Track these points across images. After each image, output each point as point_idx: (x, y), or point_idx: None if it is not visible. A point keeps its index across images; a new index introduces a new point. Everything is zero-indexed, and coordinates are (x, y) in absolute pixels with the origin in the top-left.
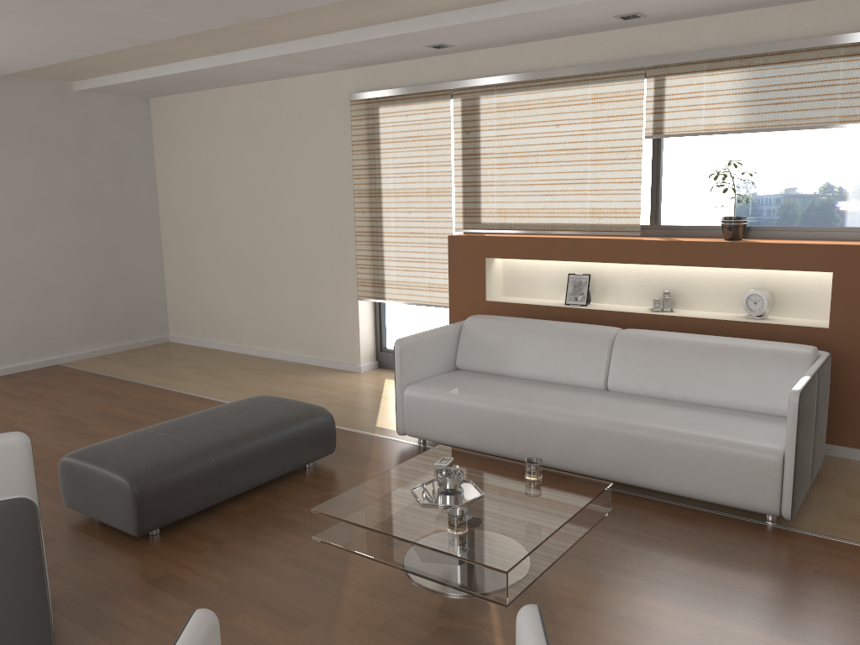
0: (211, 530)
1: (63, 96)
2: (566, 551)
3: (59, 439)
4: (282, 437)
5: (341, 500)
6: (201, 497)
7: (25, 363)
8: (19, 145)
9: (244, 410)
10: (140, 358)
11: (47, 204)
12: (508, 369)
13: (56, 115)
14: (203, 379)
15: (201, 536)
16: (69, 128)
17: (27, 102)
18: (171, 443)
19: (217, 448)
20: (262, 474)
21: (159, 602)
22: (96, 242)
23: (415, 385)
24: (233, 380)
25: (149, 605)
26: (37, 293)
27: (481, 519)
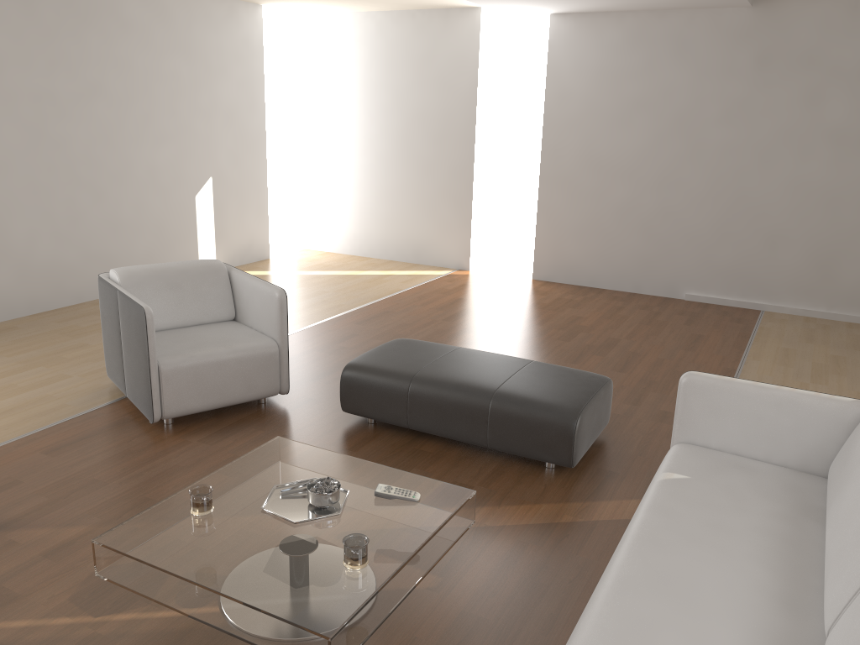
0: (378, 442)
1: (855, 10)
2: (202, 621)
3: (558, 352)
4: (490, 407)
5: (294, 447)
6: (390, 412)
7: (728, 298)
8: (783, 72)
9: (530, 373)
10: (833, 333)
11: (798, 138)
12: (826, 514)
13: (839, 35)
14: (798, 371)
15: (366, 440)
16: (852, 50)
17: (805, 23)
18: (419, 360)
19: (421, 379)
20: (458, 431)
21: (253, 444)
22: (849, 188)
23: (680, 447)
24: (812, 386)
25: (250, 441)
26: (760, 232)
27: (225, 524)
